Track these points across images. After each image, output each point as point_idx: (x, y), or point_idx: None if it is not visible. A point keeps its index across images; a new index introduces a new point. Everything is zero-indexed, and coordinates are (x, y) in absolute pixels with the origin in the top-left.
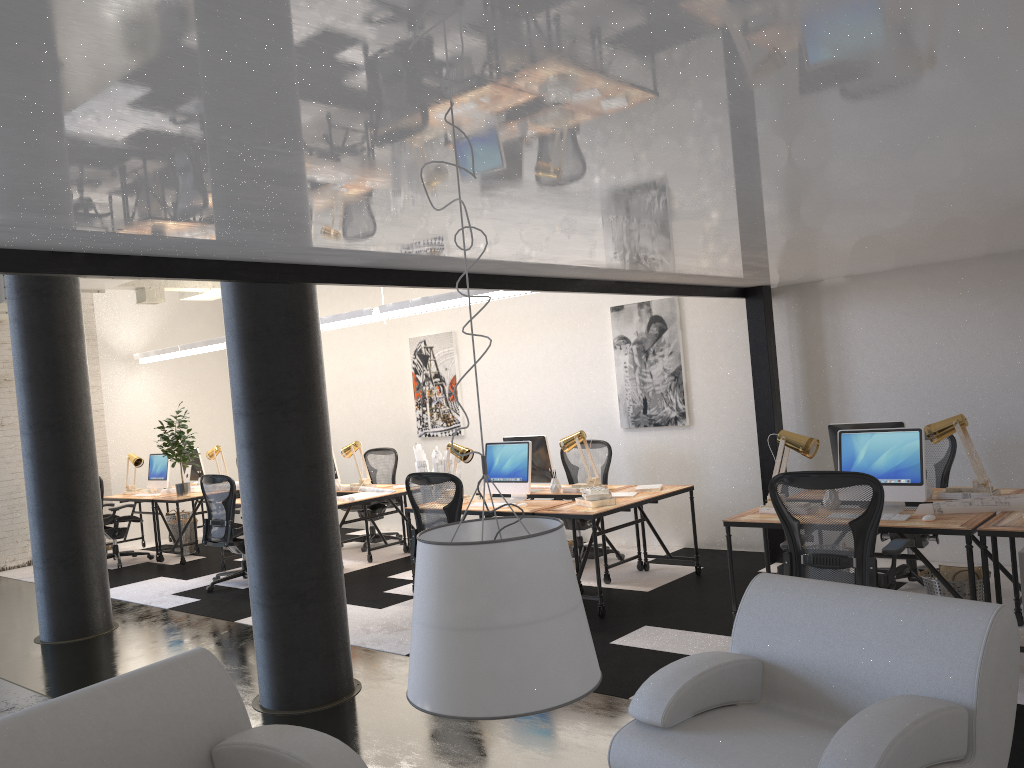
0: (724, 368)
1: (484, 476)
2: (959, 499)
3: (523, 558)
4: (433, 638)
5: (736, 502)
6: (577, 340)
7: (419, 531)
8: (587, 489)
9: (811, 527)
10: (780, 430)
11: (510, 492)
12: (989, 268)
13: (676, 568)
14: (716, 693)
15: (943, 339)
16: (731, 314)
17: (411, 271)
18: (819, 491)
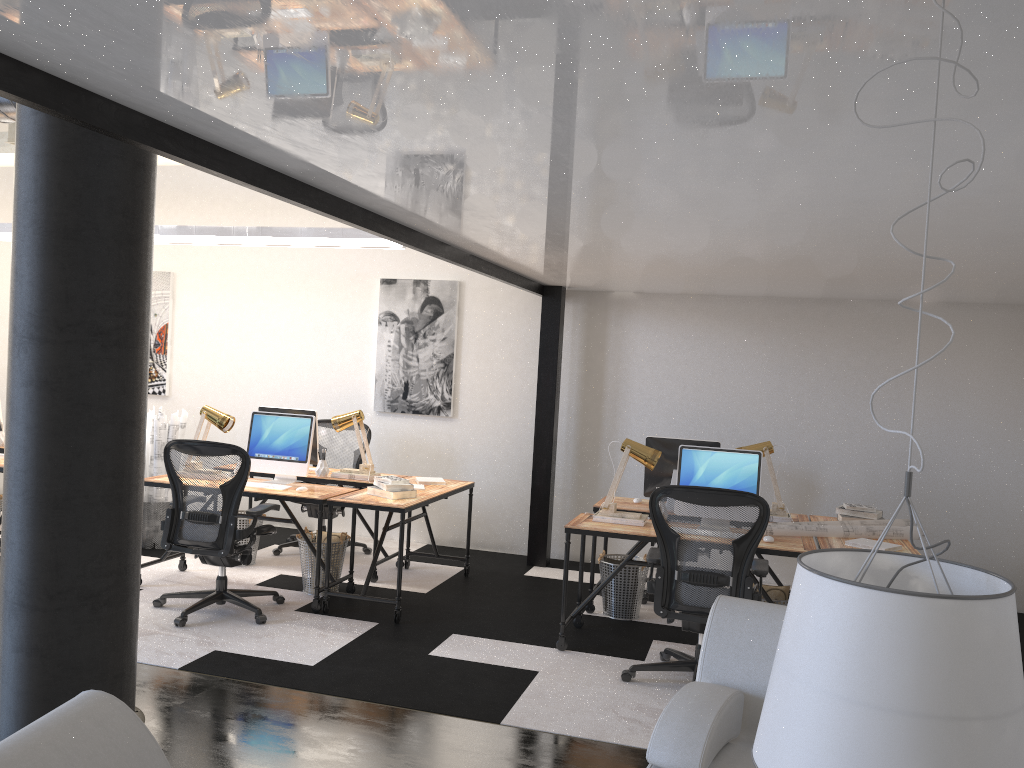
0: (499, 363)
1: (909, 499)
2: (782, 522)
3: (1014, 619)
4: (906, 730)
5: (492, 501)
6: (334, 308)
7: (177, 511)
8: (385, 478)
9: (690, 543)
10: (556, 434)
11: (281, 472)
12: (766, 308)
13: (437, 567)
14: (725, 732)
15: (716, 367)
16: (515, 309)
17: (326, 194)
18: (706, 507)
